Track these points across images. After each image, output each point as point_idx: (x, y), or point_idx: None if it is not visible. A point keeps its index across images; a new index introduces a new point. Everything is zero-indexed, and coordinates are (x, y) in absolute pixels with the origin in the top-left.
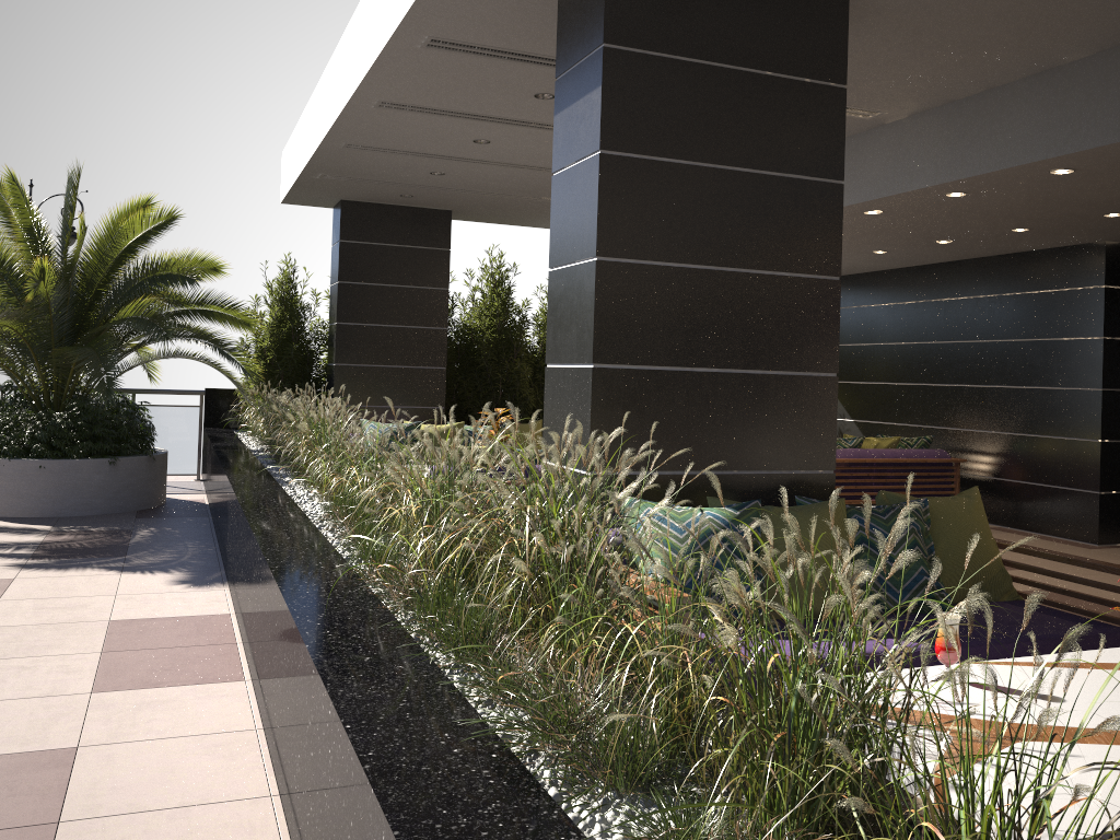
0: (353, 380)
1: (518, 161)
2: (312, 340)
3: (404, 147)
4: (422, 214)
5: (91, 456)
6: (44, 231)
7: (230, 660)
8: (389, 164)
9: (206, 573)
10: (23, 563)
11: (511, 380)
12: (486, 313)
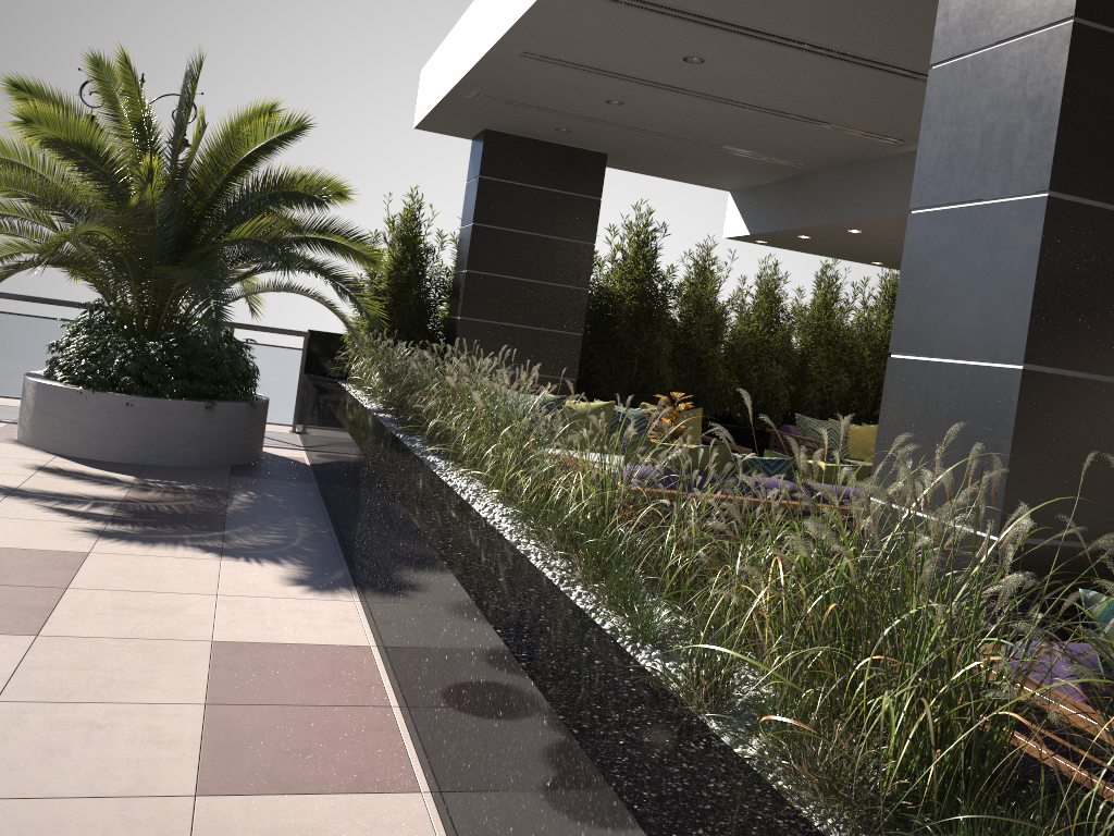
0: (478, 337)
1: (724, 92)
2: (432, 288)
3: (591, 61)
4: (574, 155)
5: (185, 397)
6: (154, 128)
7: (389, 742)
8: (562, 85)
9: (325, 570)
10: (101, 529)
11: (647, 355)
12: (628, 276)
